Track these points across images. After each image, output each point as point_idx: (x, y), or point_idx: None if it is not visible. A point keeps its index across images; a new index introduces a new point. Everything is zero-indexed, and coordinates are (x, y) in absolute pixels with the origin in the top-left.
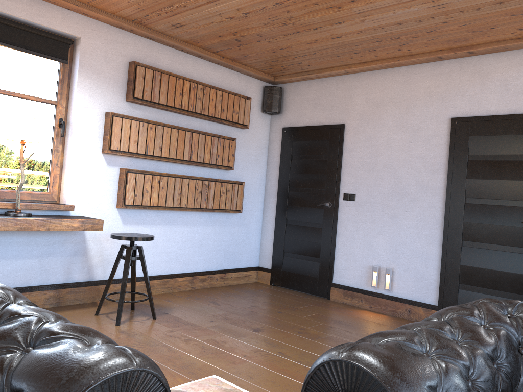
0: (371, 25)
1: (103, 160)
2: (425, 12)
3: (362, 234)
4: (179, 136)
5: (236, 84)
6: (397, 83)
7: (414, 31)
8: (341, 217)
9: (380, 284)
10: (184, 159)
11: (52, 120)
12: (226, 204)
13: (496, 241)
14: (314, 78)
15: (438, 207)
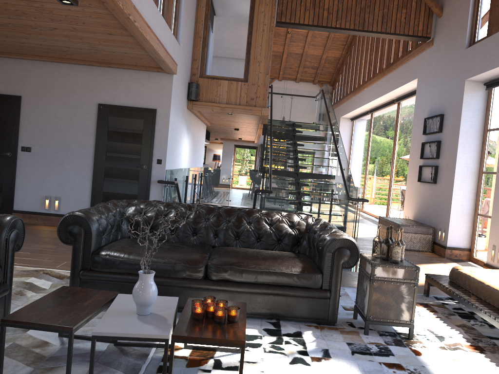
0: (49, 44)
1: None
2: (84, 47)
3: (37, 175)
4: None
5: None
6: (62, 74)
7: (76, 51)
8: (20, 163)
9: (51, 207)
10: None
11: None
12: None
13: (122, 177)
14: None
15: (90, 158)
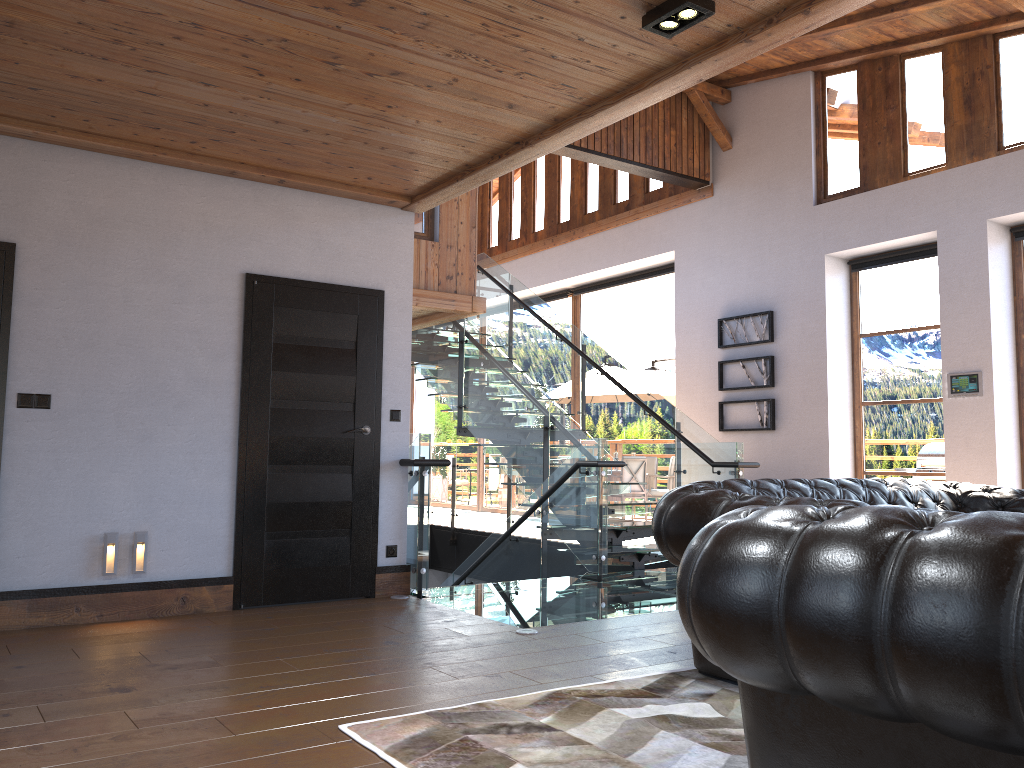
0: (241, 107)
1: None
2: (334, 127)
3: (73, 476)
4: None
5: None
6: (144, 190)
7: (270, 135)
8: (13, 445)
9: (118, 566)
10: None
11: None
12: None
13: (314, 461)
14: None
15: (227, 416)
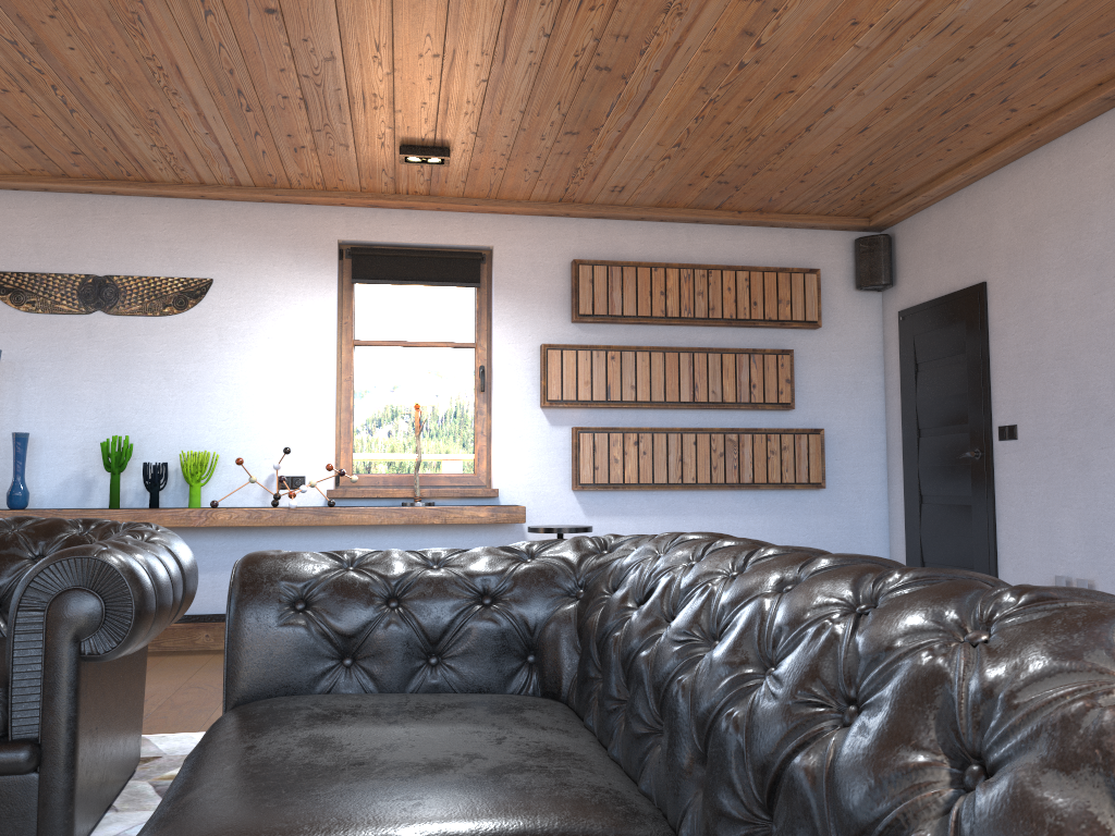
0: (887, 95)
1: (544, 417)
2: (942, 45)
3: (1036, 510)
4: (666, 363)
5: (787, 250)
6: (1058, 173)
7: (982, 76)
8: (999, 478)
9: None
10: (680, 400)
11: (472, 370)
12: (783, 473)
13: None
14: (931, 203)
15: None
